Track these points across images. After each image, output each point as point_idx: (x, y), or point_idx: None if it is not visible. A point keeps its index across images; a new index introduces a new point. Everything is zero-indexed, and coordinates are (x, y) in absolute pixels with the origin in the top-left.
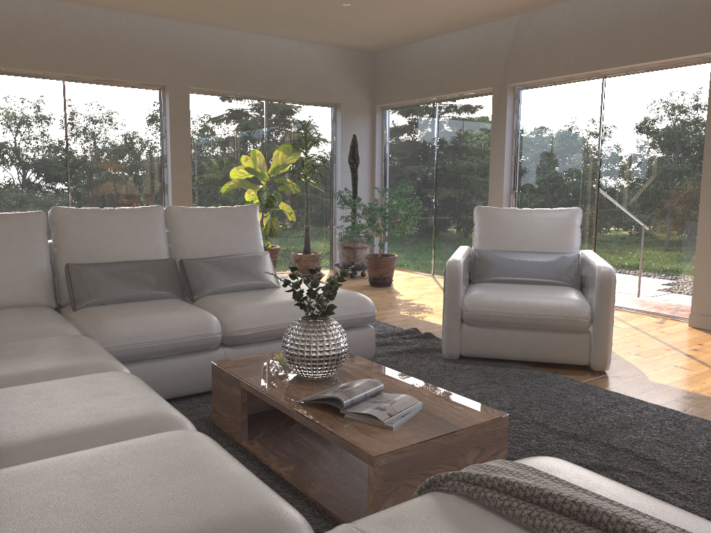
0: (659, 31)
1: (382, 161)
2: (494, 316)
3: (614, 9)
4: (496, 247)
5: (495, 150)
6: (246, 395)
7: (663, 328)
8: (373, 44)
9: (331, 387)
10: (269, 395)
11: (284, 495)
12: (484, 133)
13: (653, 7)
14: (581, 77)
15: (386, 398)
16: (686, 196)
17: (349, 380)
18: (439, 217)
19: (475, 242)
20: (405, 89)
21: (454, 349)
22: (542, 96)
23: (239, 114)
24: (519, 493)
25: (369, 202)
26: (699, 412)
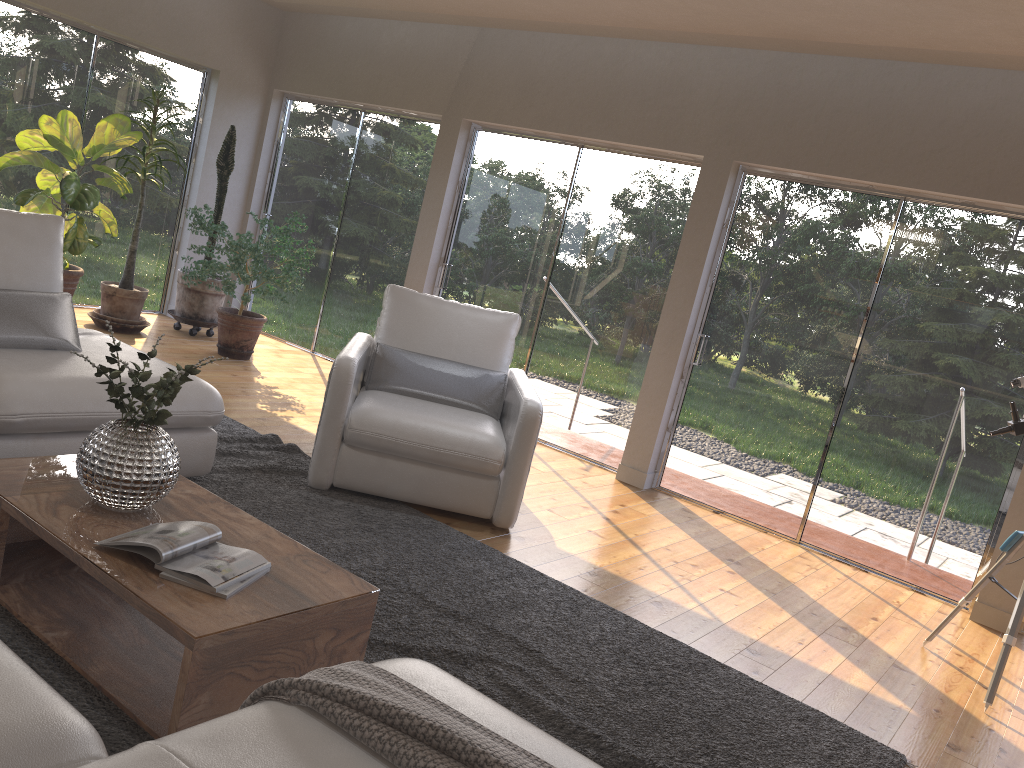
0: (653, 111)
1: (268, 172)
2: (385, 441)
3: (610, 64)
4: (405, 345)
5: (430, 203)
6: (7, 522)
7: (587, 478)
8: (285, 1)
9: (145, 527)
10: (49, 529)
11: (50, 674)
12: (419, 174)
13: (653, 79)
14: (555, 137)
15: (223, 553)
16: (643, 321)
17: (173, 518)
18: (337, 274)
19: (379, 333)
20: (321, 78)
21: (325, 476)
22: (503, 147)
23: (48, 44)
24: (372, 710)
25: (237, 227)
26: (601, 594)
